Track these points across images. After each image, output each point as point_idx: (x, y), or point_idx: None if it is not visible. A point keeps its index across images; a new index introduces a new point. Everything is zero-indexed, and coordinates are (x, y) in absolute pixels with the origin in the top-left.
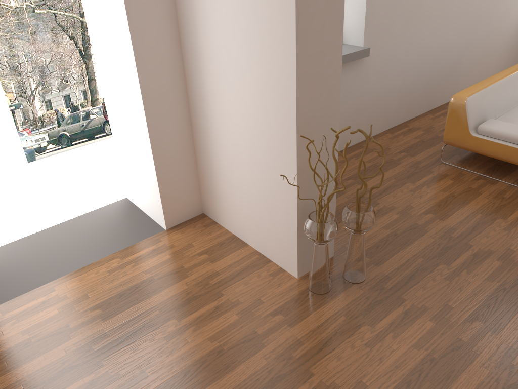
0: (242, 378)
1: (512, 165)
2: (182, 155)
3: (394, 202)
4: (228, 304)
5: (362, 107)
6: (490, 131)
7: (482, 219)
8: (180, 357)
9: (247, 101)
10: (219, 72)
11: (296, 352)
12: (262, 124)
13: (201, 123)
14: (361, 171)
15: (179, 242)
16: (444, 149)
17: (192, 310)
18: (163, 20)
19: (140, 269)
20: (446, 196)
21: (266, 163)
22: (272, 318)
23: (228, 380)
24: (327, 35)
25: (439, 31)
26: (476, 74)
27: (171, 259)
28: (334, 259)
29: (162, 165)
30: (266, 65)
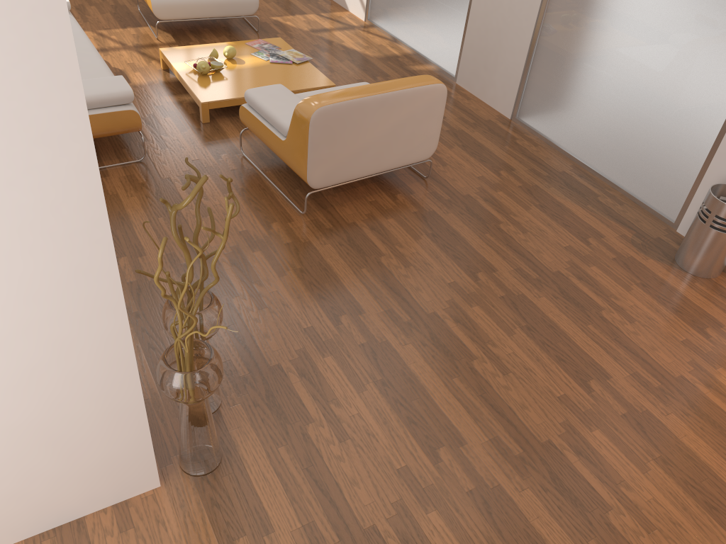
0: None
1: None
2: None
3: None
4: None
5: None
6: None
7: None
8: None
9: None
10: None
11: (327, 538)
12: None
13: None
14: None
15: None
16: None
17: None
18: None
19: None
20: None
21: (19, 360)
22: None
23: None
24: None
25: None
26: None
27: None
28: None
29: None
30: None
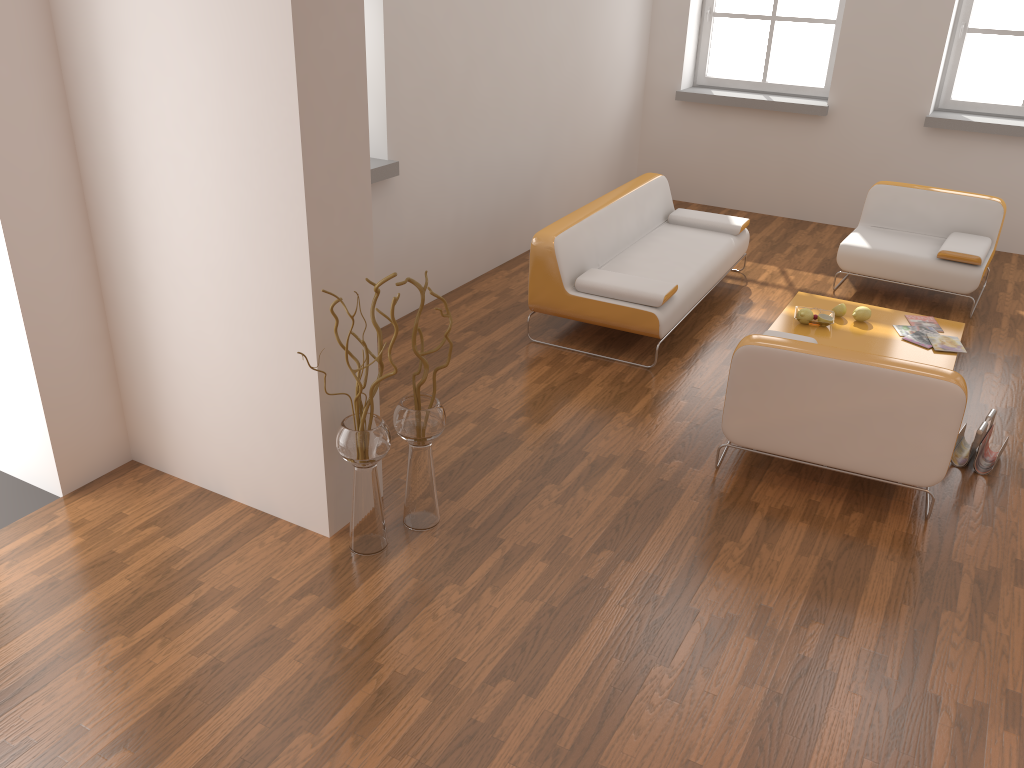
0: (265, 696)
1: (630, 337)
2: (88, 352)
3: (466, 405)
4: (216, 595)
5: (395, 259)
6: (593, 286)
7: (597, 415)
8: (145, 689)
9: (218, 244)
10: (161, 199)
11: (348, 641)
12: (249, 281)
13: (123, 292)
14: (408, 365)
15: (97, 514)
16: (532, 321)
17: (149, 615)
18: (42, 110)
19: (25, 568)
20: (544, 389)
21: (260, 346)
22: (299, 601)
23: (241, 704)
24: (346, 138)
25: (502, 137)
26: (565, 204)
27: (86, 543)
28: (385, 500)
29: (51, 373)
30: (252, 184)
